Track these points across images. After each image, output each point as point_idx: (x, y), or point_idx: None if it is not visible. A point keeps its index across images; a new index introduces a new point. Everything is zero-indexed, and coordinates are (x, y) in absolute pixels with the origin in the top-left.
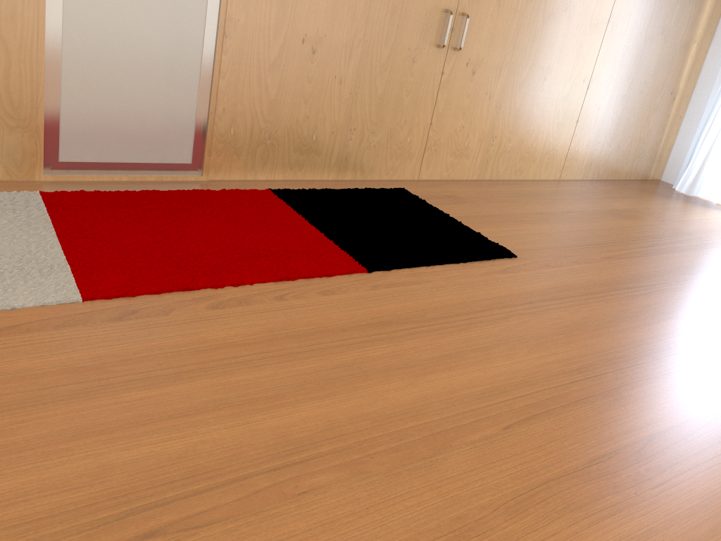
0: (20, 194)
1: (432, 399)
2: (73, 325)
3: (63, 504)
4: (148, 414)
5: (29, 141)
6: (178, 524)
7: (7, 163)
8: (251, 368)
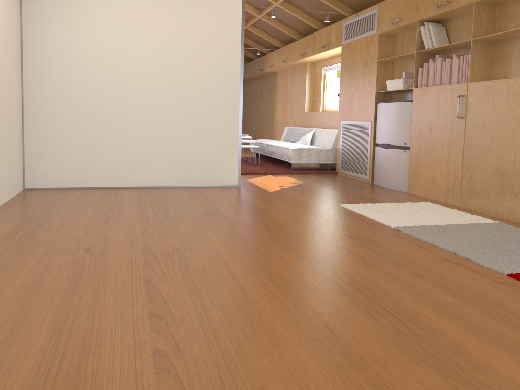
0: None
1: (512, 384)
2: (478, 274)
3: (351, 274)
4: (414, 287)
5: None
6: (344, 290)
7: None
8: (482, 313)
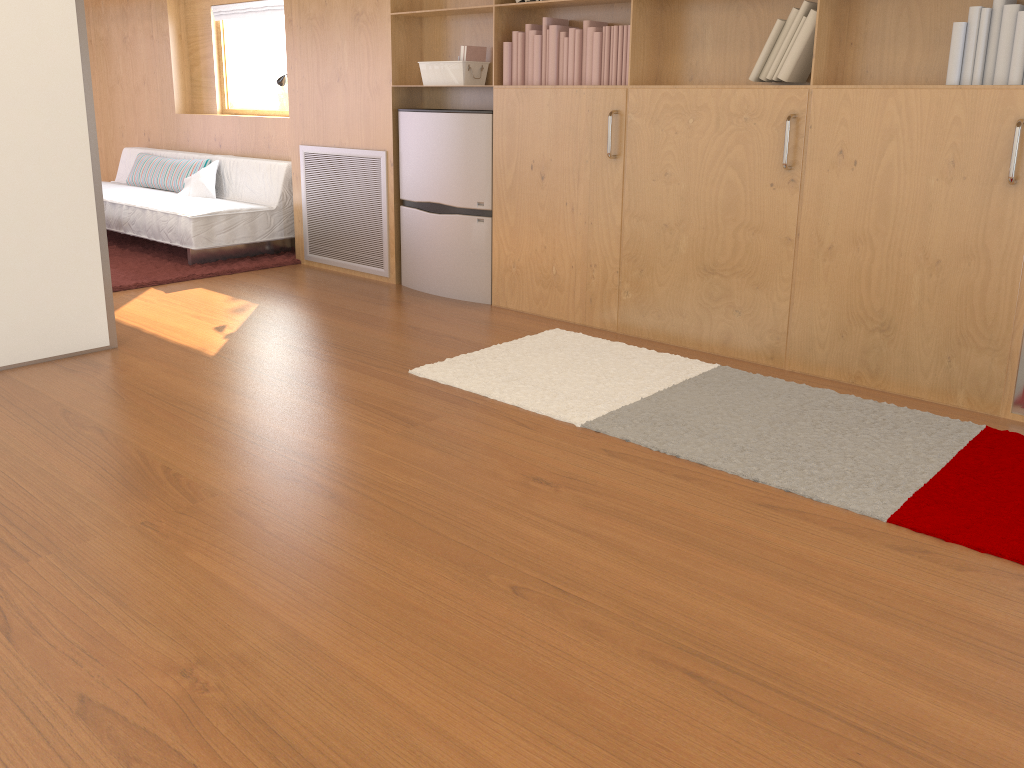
0: (959, 422)
1: None
2: (849, 533)
3: (672, 619)
4: (811, 619)
5: (997, 368)
6: (719, 686)
7: (969, 388)
8: (980, 657)
